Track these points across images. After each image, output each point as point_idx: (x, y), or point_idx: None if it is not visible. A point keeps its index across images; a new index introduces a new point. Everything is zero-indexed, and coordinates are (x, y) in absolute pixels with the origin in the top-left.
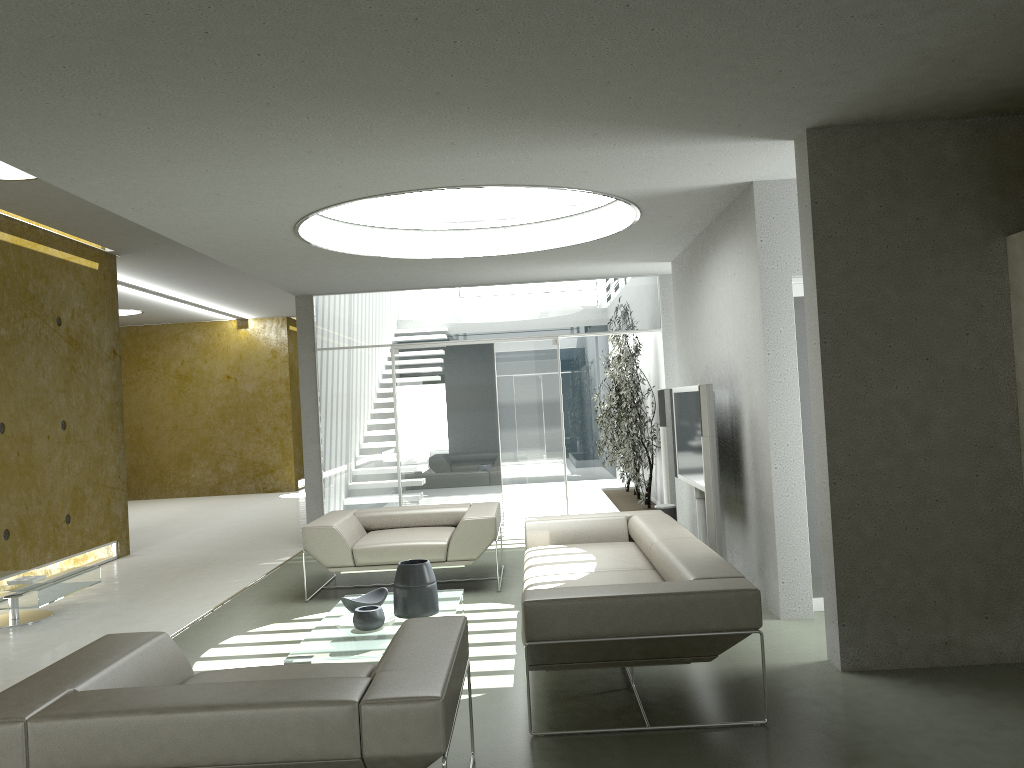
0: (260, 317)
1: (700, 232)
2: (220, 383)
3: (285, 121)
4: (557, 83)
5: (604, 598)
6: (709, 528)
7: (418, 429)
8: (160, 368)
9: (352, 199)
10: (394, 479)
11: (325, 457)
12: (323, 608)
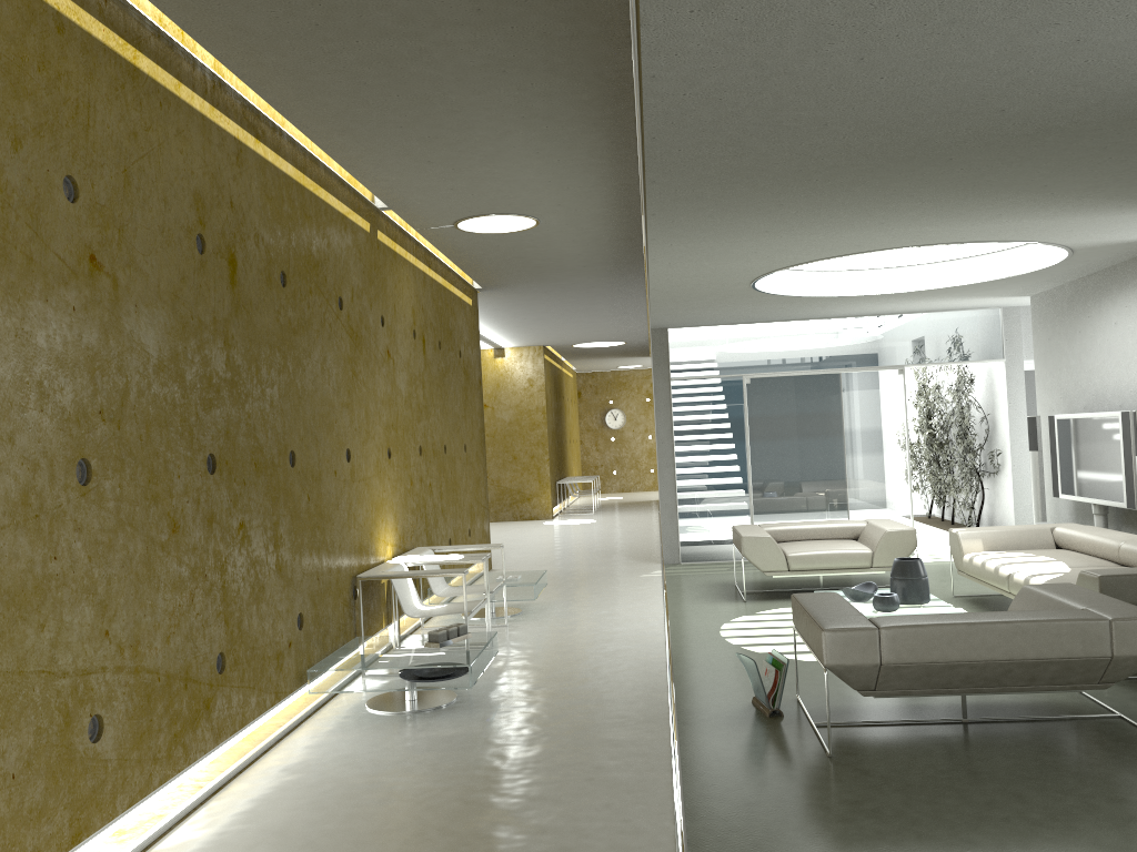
0: (517, 346)
1: (1094, 272)
2: None
3: (902, 205)
4: None
5: None
6: None
7: (768, 454)
8: None
9: (850, 253)
10: (745, 501)
11: (679, 480)
12: (770, 606)
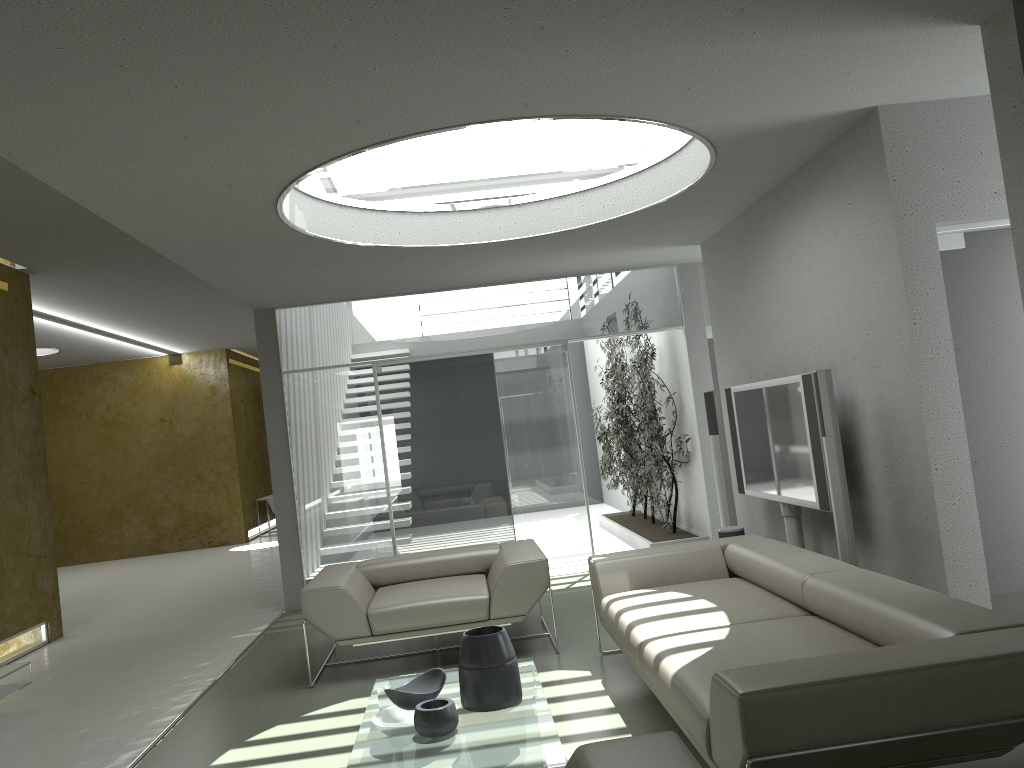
0: (195, 351)
1: (760, 197)
2: (153, 427)
3: None
4: None
5: (861, 678)
6: (843, 553)
7: (410, 459)
8: (82, 415)
9: (367, 145)
10: (385, 521)
11: (300, 500)
12: (337, 695)
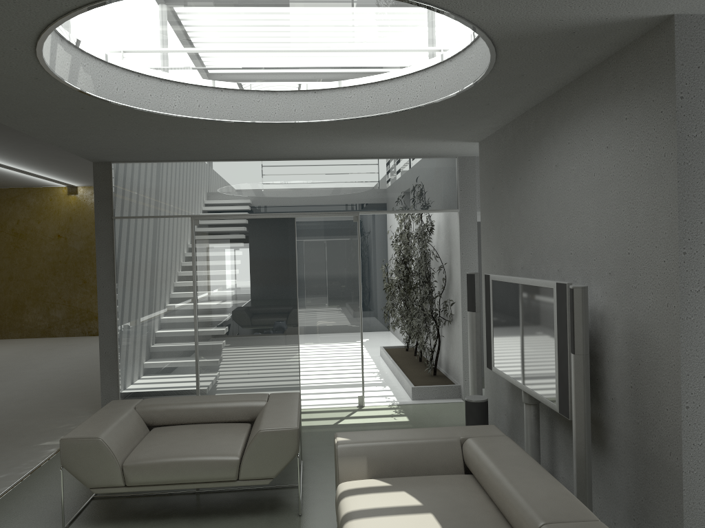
0: (88, 185)
1: (536, 104)
2: (52, 241)
3: None
4: None
5: None
6: (578, 472)
7: (217, 301)
8: None
9: None
10: (191, 350)
11: (121, 327)
12: None
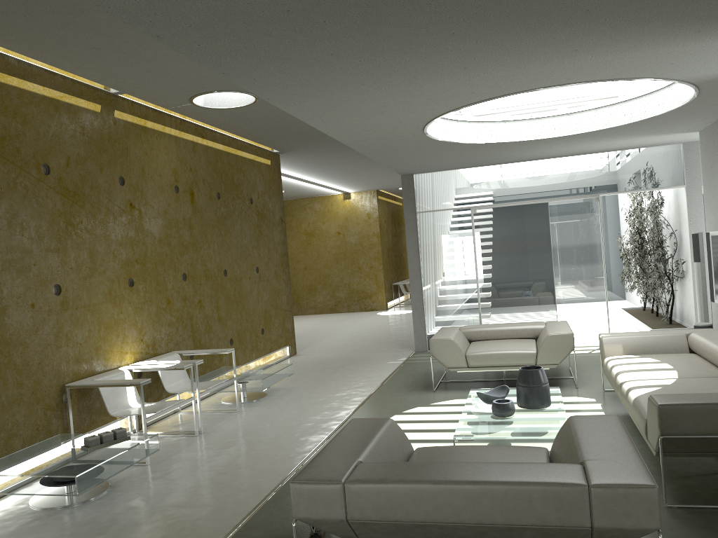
0: (358, 191)
1: None
2: (333, 237)
3: (458, 46)
4: None
5: None
6: None
7: (492, 267)
8: (294, 228)
9: (476, 101)
10: (475, 303)
11: (425, 288)
12: (448, 396)
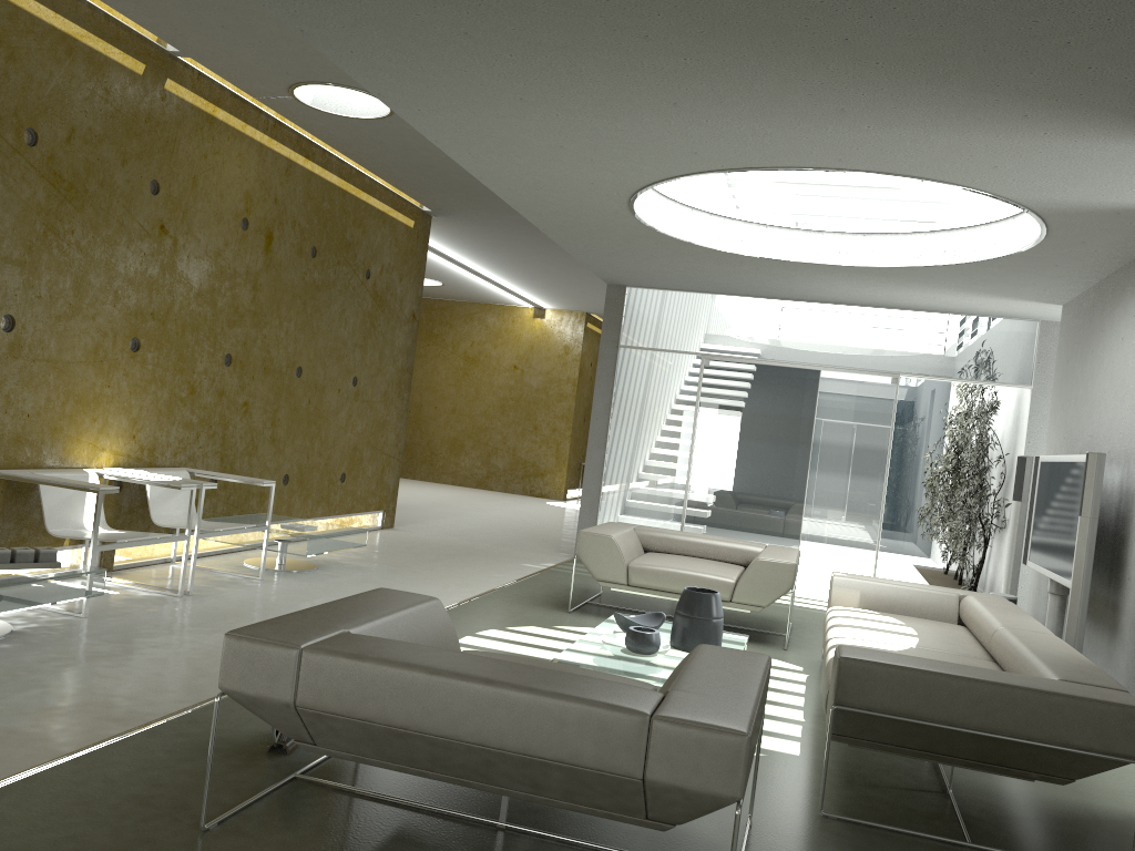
0: (558, 308)
1: (1115, 270)
2: (506, 372)
3: (658, 61)
4: (1000, 38)
5: (941, 675)
6: (1068, 629)
7: (716, 453)
8: (449, 346)
9: (704, 171)
10: (679, 503)
11: (608, 465)
12: (586, 623)
